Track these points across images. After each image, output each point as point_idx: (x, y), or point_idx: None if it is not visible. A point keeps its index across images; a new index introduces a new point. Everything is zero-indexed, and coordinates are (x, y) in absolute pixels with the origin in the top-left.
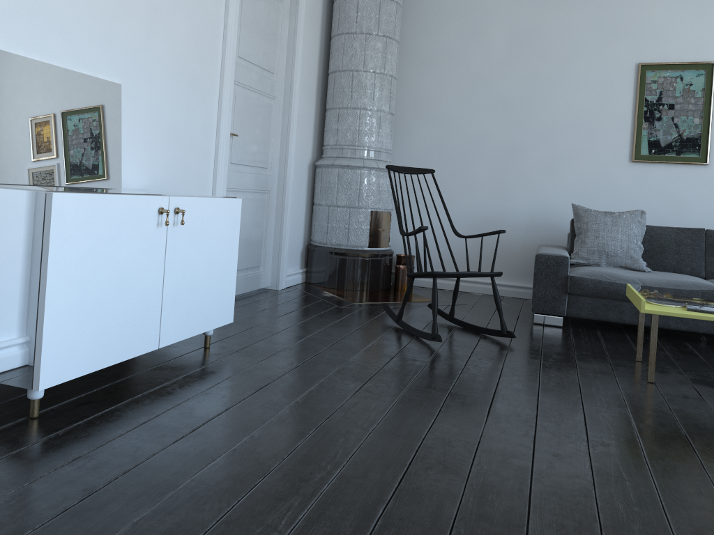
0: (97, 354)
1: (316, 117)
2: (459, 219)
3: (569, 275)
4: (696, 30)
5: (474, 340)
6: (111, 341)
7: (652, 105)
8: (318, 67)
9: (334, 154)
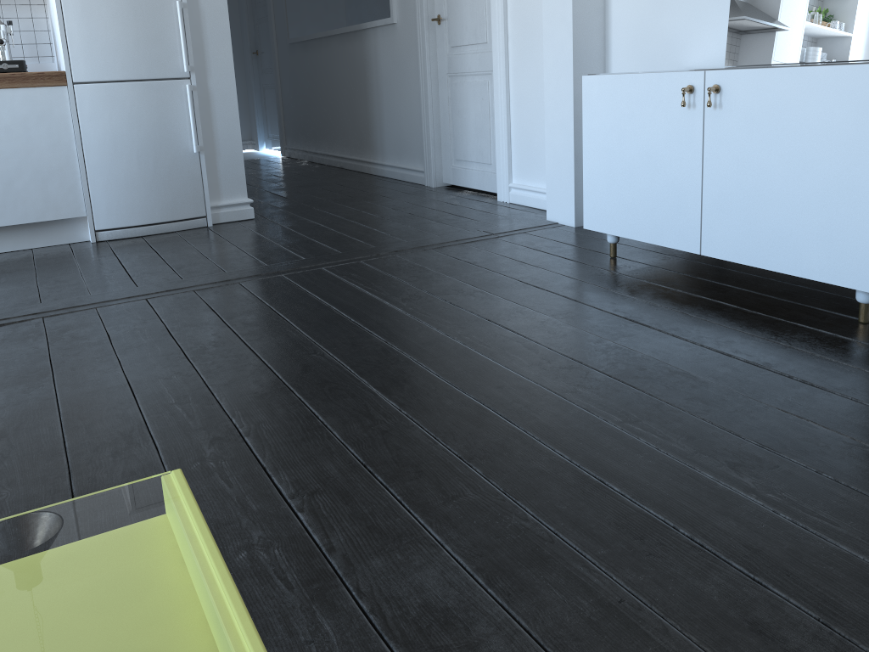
0: (626, 224)
1: None
2: None
3: None
4: None
5: None
6: (640, 218)
7: None
8: None
9: None
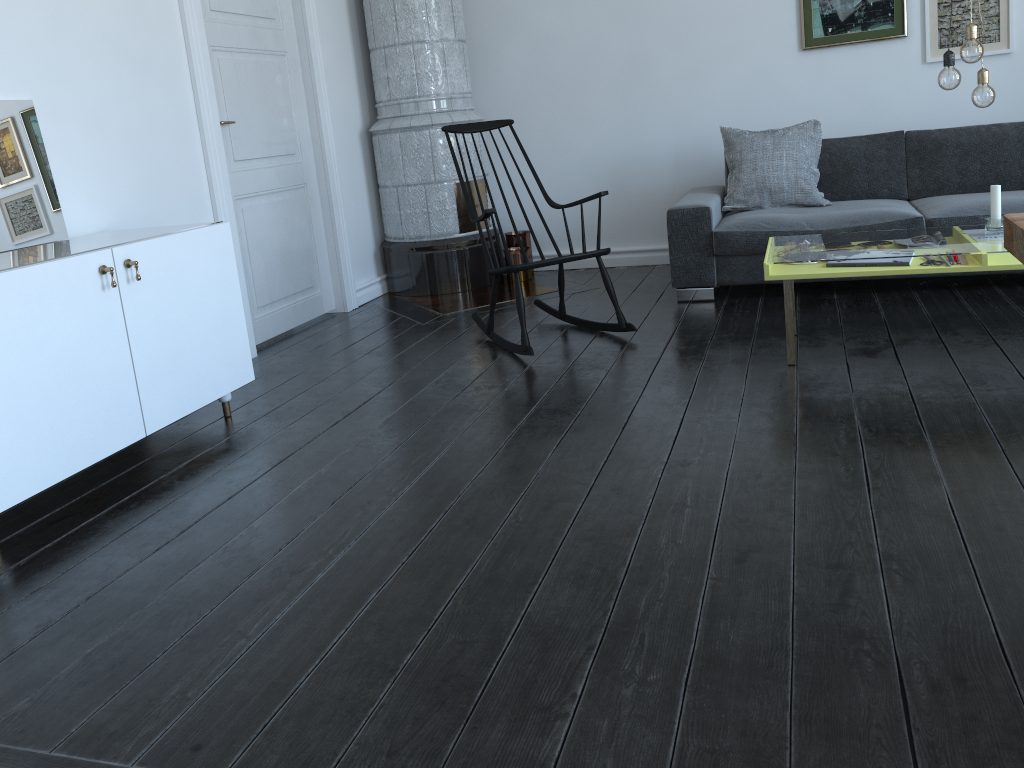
0: (57, 462)
1: (357, 64)
2: (582, 170)
3: (713, 231)
4: None
5: (584, 342)
6: (73, 443)
7: None
8: None
9: (390, 114)
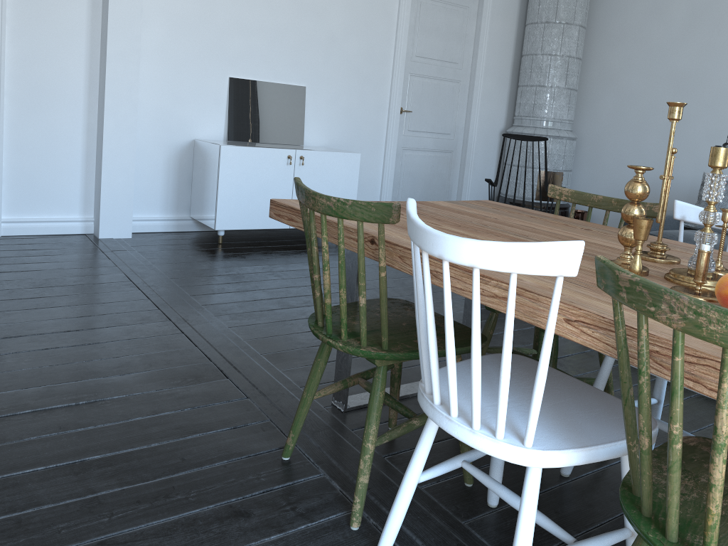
0: (248, 222)
1: (511, 93)
2: None
3: None
4: None
5: None
6: (257, 217)
7: None
8: (514, 52)
9: (516, 124)
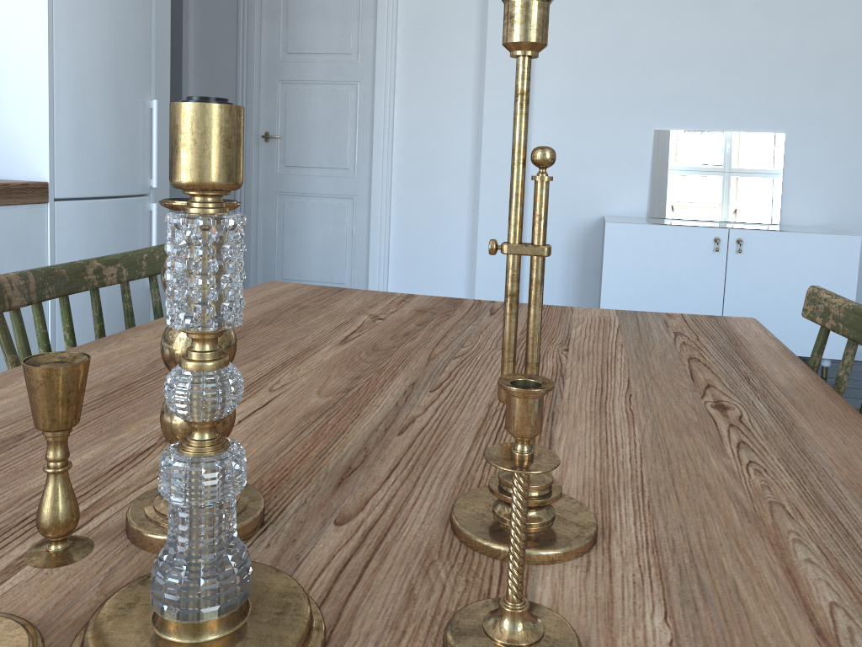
0: None
1: None
2: None
3: None
4: None
5: None
6: None
7: None
8: None
9: None
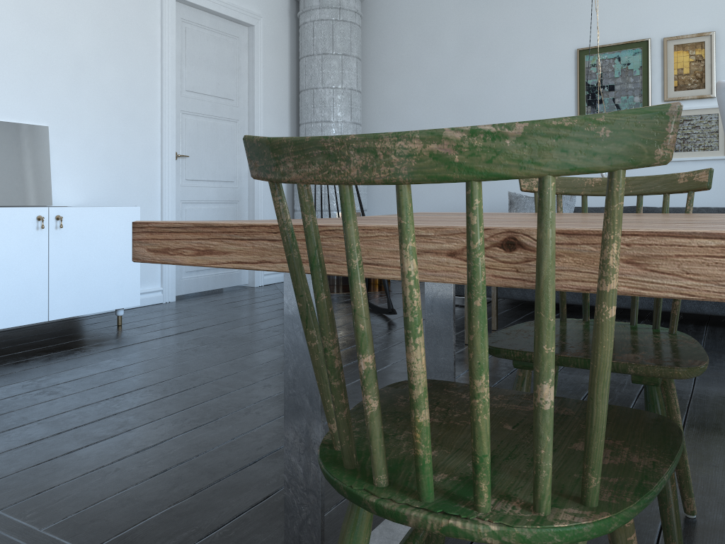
0: None
1: (292, 133)
2: None
3: None
4: (629, 9)
5: None
6: None
7: (593, 88)
8: (290, 88)
9: None
